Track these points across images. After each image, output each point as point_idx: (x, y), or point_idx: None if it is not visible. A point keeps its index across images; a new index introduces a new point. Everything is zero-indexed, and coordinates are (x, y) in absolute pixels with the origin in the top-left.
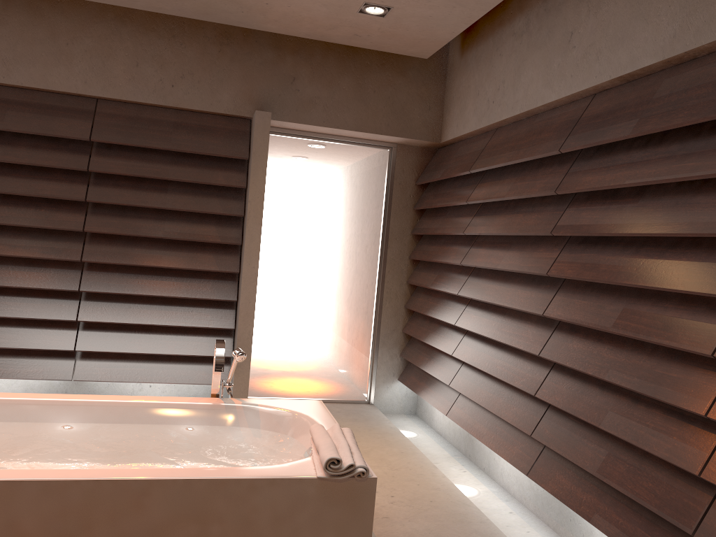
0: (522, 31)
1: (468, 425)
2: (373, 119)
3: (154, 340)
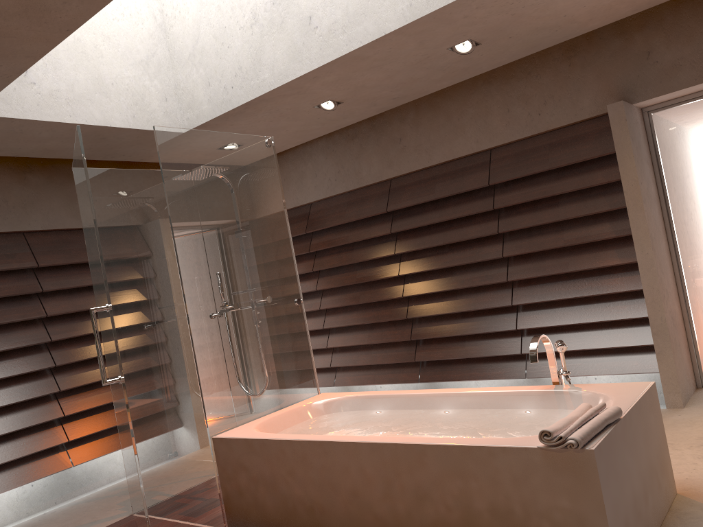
0: None
1: None
2: None
3: (582, 337)
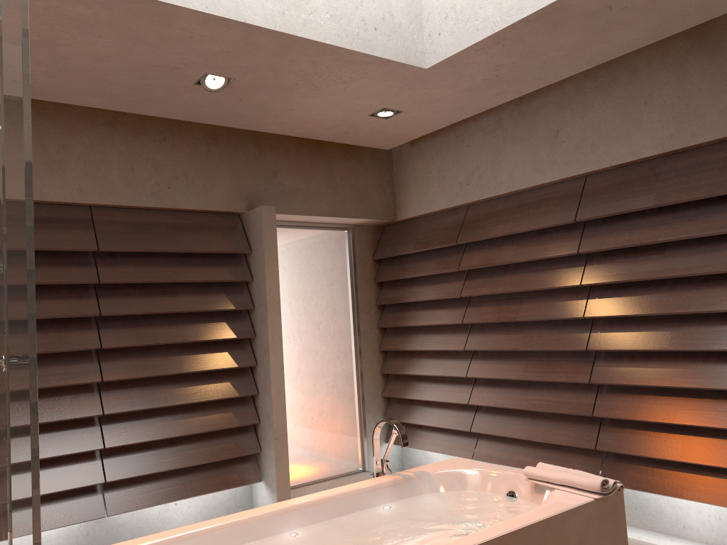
0: (494, 128)
1: (506, 459)
2: (343, 204)
3: (183, 451)
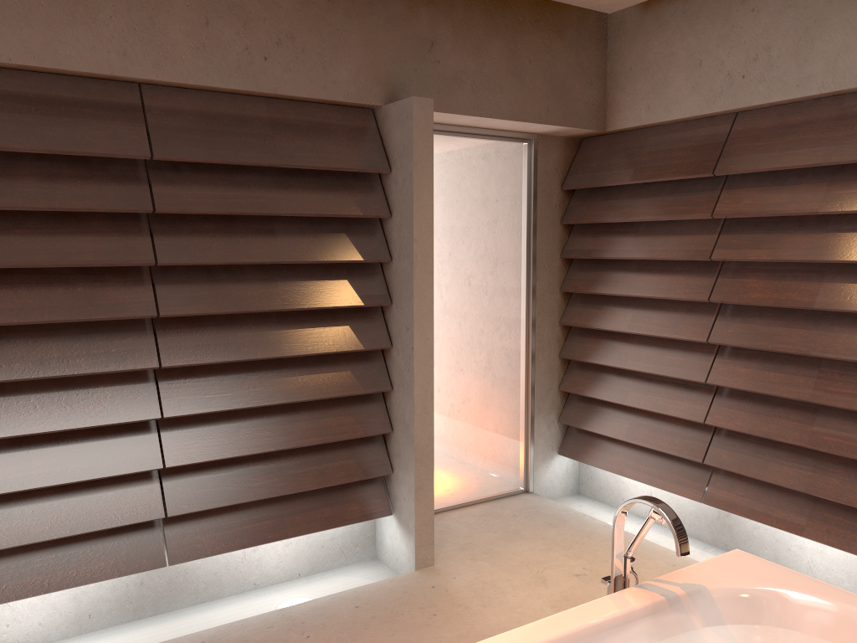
0: None
1: (761, 514)
2: (530, 101)
3: (281, 472)
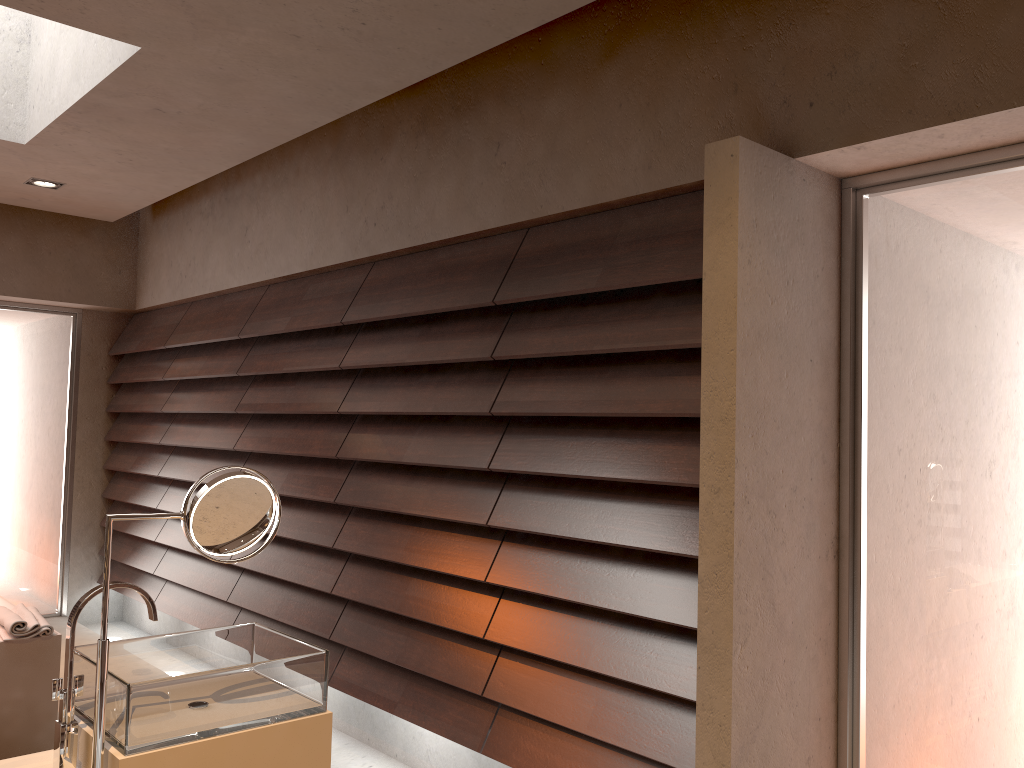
0: (208, 213)
1: (175, 609)
2: (50, 284)
3: None
